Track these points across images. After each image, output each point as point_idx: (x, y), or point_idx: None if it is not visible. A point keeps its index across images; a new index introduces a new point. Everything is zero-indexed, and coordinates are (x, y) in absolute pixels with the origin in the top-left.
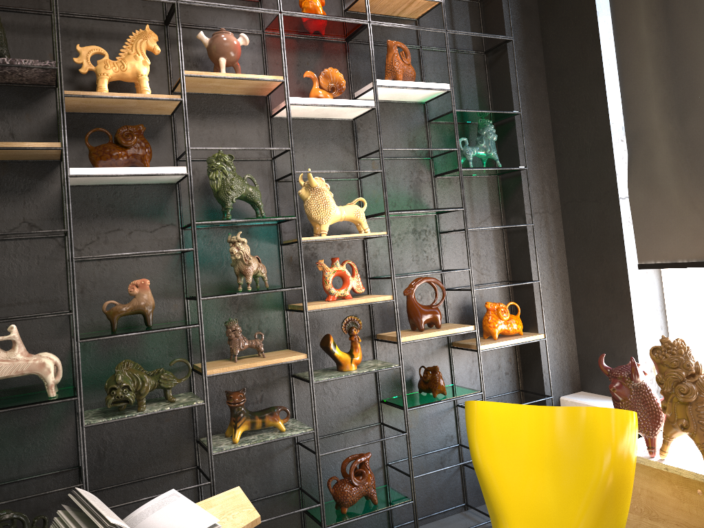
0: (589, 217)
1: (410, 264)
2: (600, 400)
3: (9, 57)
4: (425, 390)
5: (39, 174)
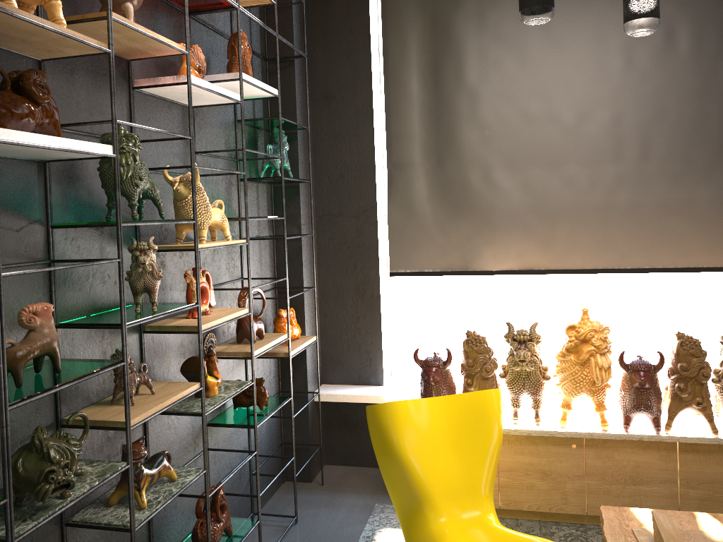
0: (346, 230)
1: (224, 272)
2: (350, 389)
3: None
4: (247, 404)
5: None
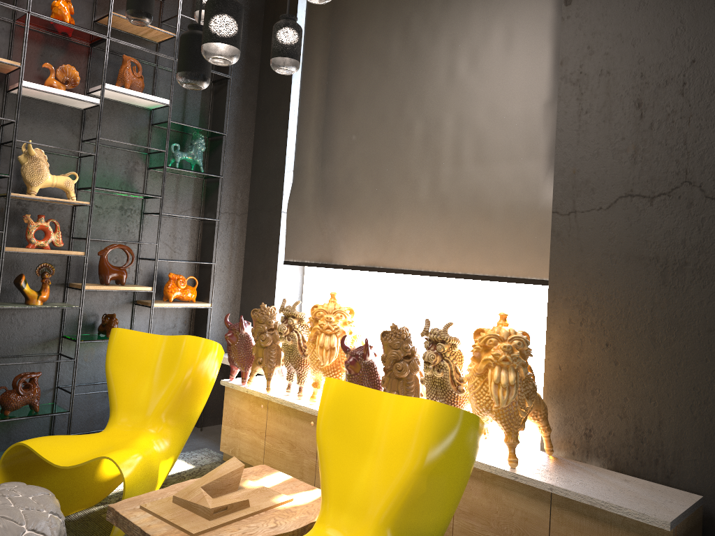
0: (263, 222)
1: (112, 233)
2: None
3: None
4: (102, 331)
5: None
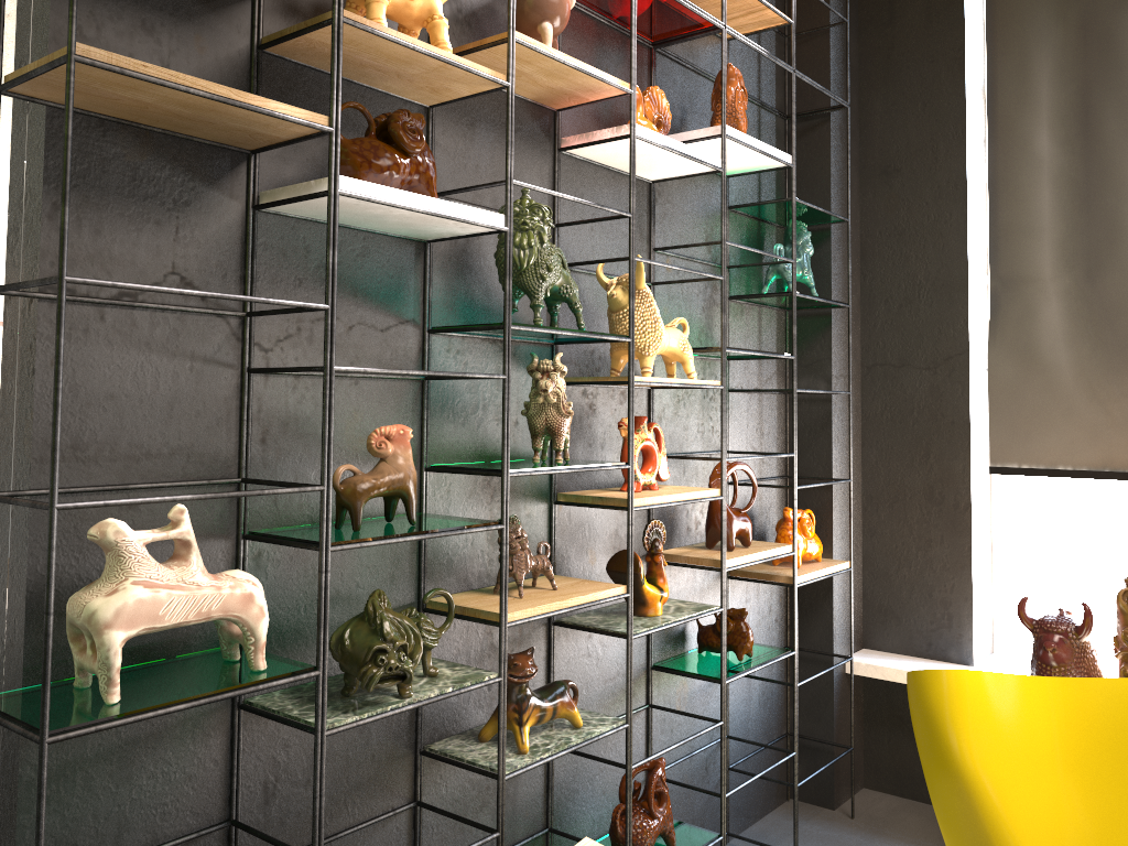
0: (912, 391)
1: (694, 437)
2: (910, 662)
3: None
4: (718, 648)
5: (209, 172)
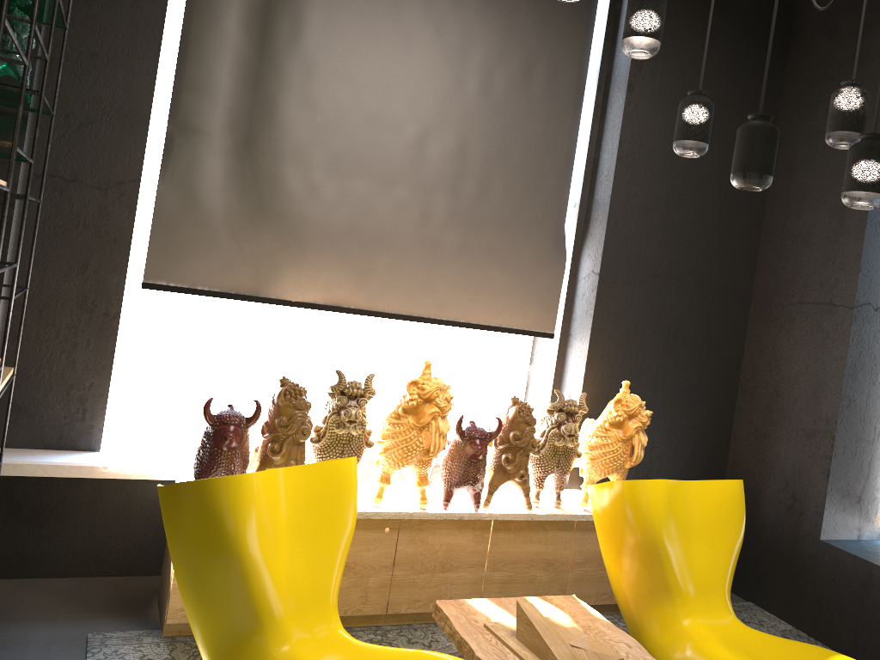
0: (81, 207)
1: None
2: (46, 456)
3: None
4: None
5: None
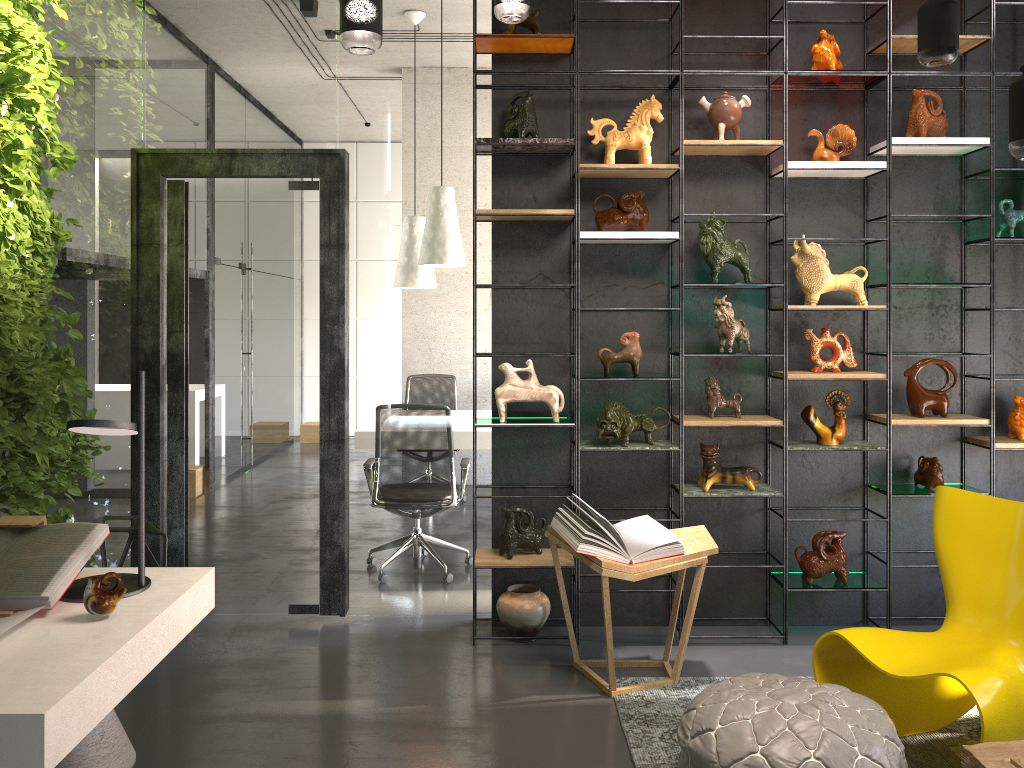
0: None
1: (920, 342)
2: None
3: (537, 135)
4: (919, 481)
5: (553, 233)
